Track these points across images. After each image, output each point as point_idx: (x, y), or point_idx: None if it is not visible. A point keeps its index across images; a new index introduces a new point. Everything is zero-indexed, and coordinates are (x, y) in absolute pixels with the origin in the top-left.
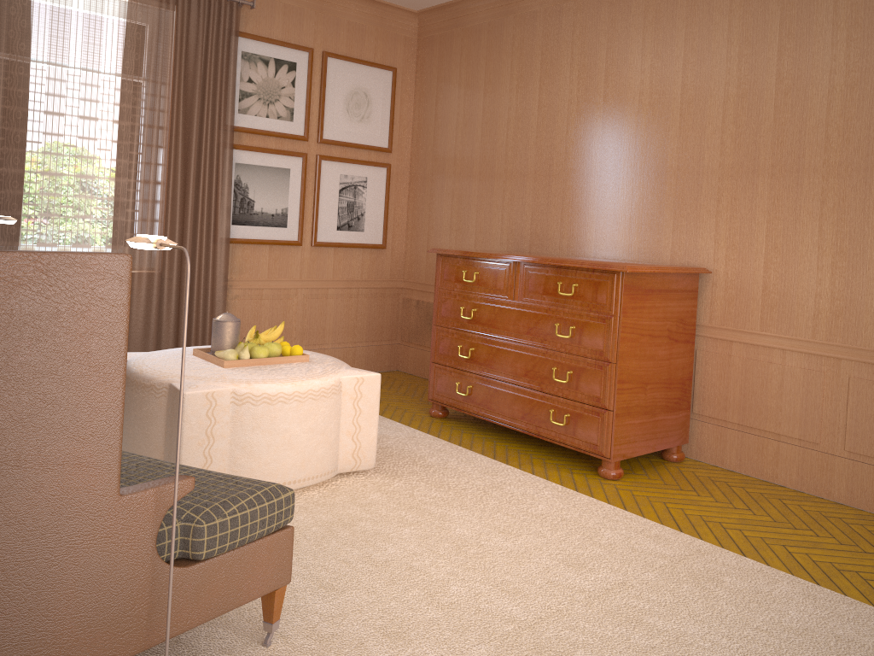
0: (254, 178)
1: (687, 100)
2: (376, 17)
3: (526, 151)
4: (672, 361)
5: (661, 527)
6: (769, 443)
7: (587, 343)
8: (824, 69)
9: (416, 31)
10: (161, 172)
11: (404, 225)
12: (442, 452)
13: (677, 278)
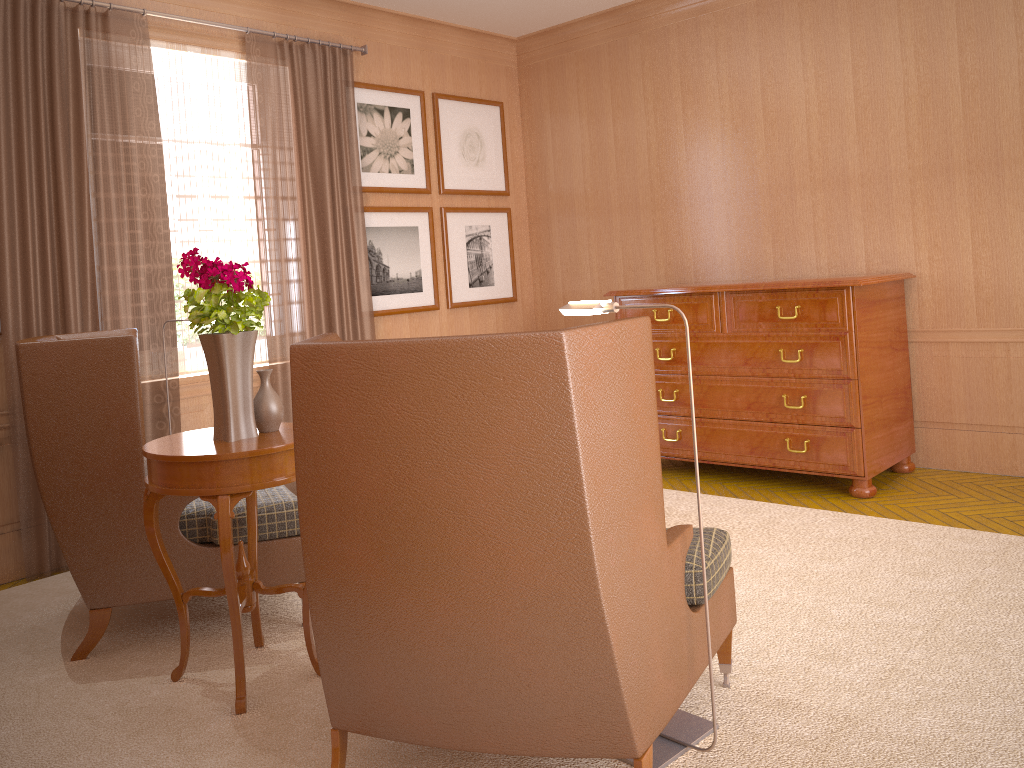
0: (386, 242)
1: (862, 105)
2: (477, 49)
3: (675, 176)
4: (896, 371)
5: (957, 529)
6: (1003, 437)
7: (820, 364)
8: (1011, 61)
9: (515, 59)
10: (301, 247)
11: (530, 273)
12: (683, 500)
13: (889, 286)
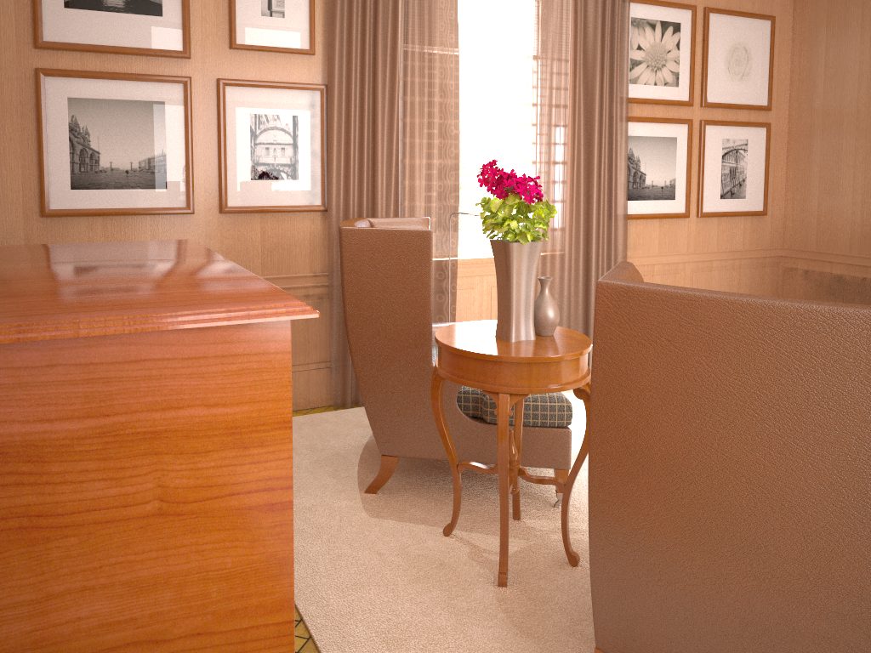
0: (645, 151)
1: None
2: None
3: None
4: None
5: None
6: None
7: None
8: None
9: None
10: (569, 152)
11: (783, 189)
12: None
13: None
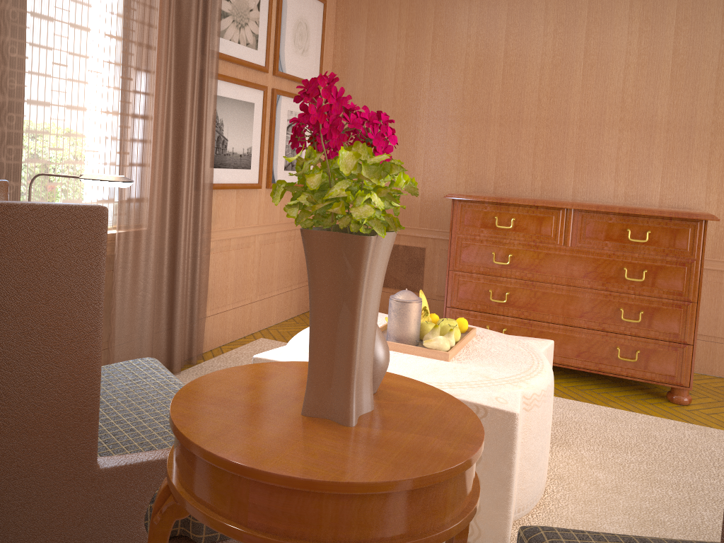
0: (229, 114)
1: (679, 63)
2: None
3: (489, 97)
4: None
5: None
6: None
7: (662, 285)
8: None
9: None
10: (161, 104)
11: None
12: None
13: None
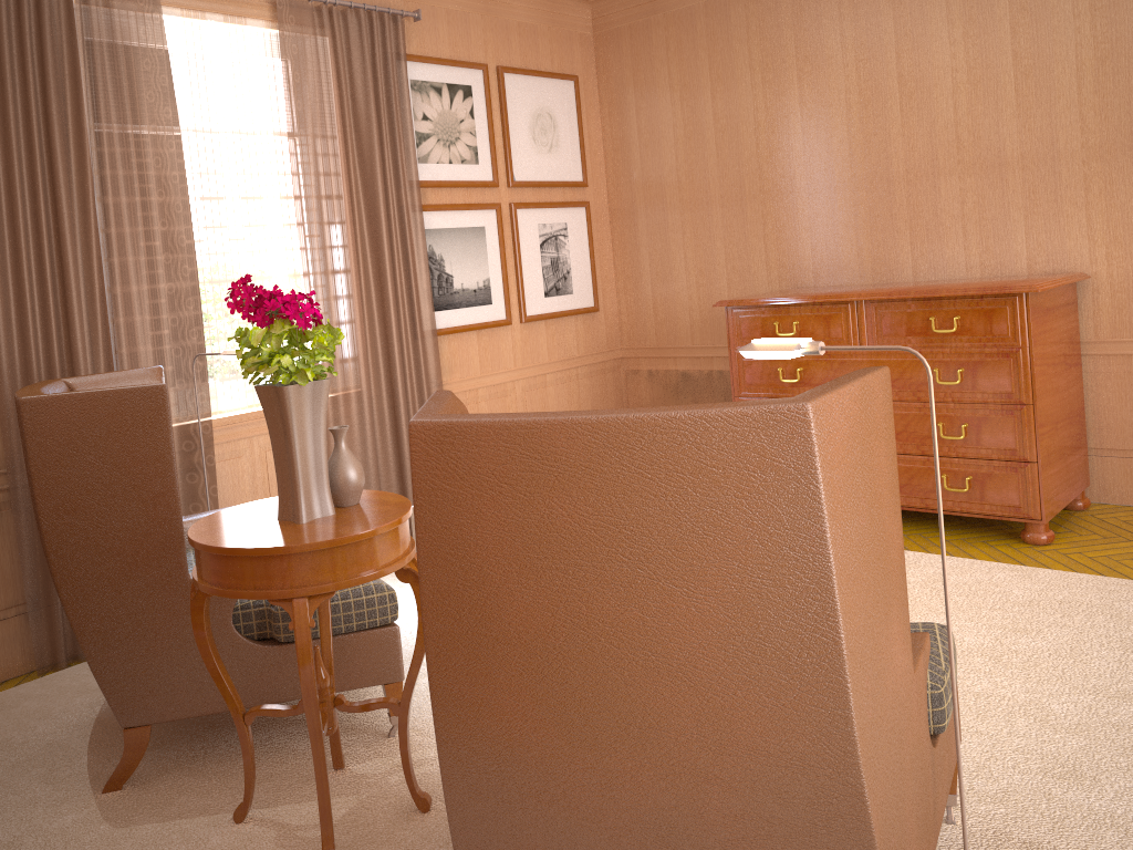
0: (449, 246)
1: (1023, 71)
2: (546, 12)
3: (789, 161)
4: (1070, 391)
5: None
6: None
7: (986, 386)
8: None
9: (590, 24)
10: (351, 256)
11: (613, 278)
12: None
13: (1062, 289)
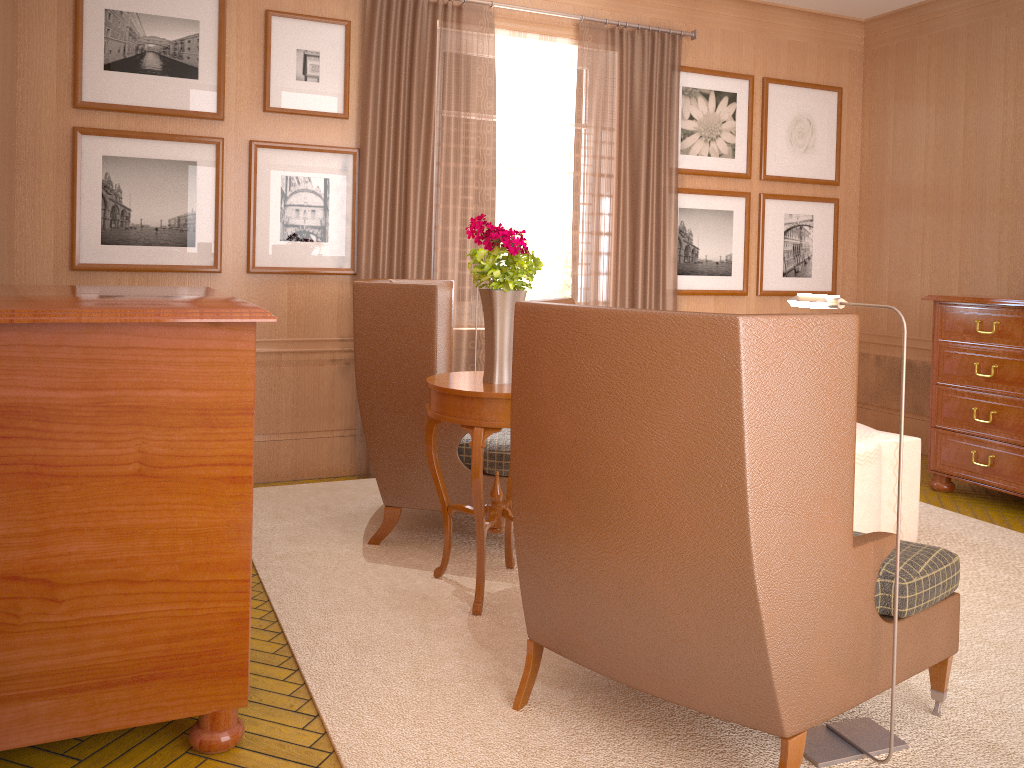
0: (698, 224)
1: None
2: (818, 32)
3: None
4: None
5: None
6: None
7: None
8: None
9: (861, 42)
10: (612, 222)
11: (855, 269)
12: (979, 530)
13: None
